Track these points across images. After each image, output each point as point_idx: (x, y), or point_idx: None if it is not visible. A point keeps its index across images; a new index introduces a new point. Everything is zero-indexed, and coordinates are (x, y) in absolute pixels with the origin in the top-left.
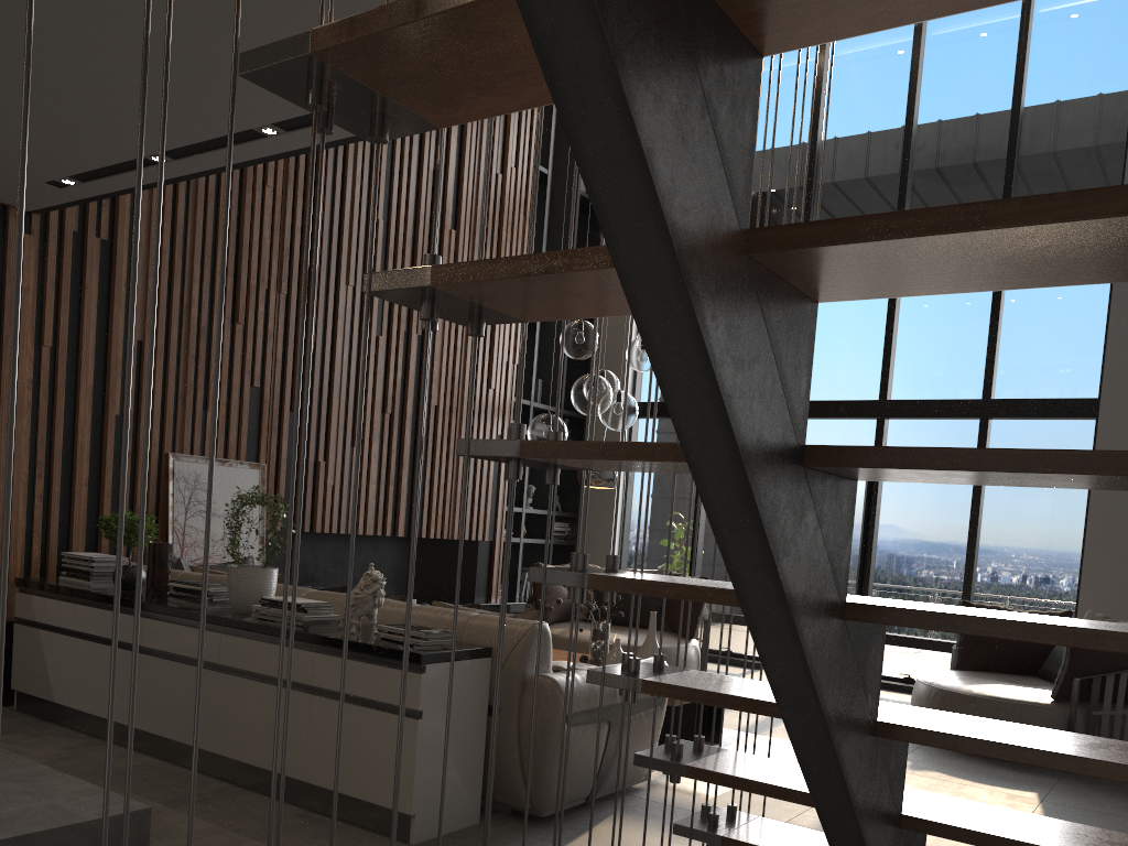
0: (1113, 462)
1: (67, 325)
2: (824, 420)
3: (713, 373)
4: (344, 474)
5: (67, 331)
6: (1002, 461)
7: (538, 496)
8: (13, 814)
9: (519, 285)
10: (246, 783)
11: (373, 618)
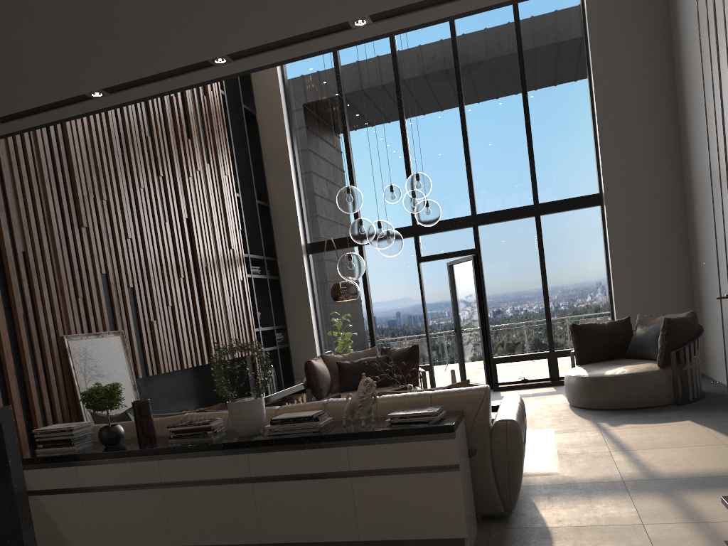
0: None
1: None
2: (438, 233)
3: None
4: (167, 327)
5: None
6: None
7: (260, 318)
8: None
9: None
10: None
11: (371, 412)
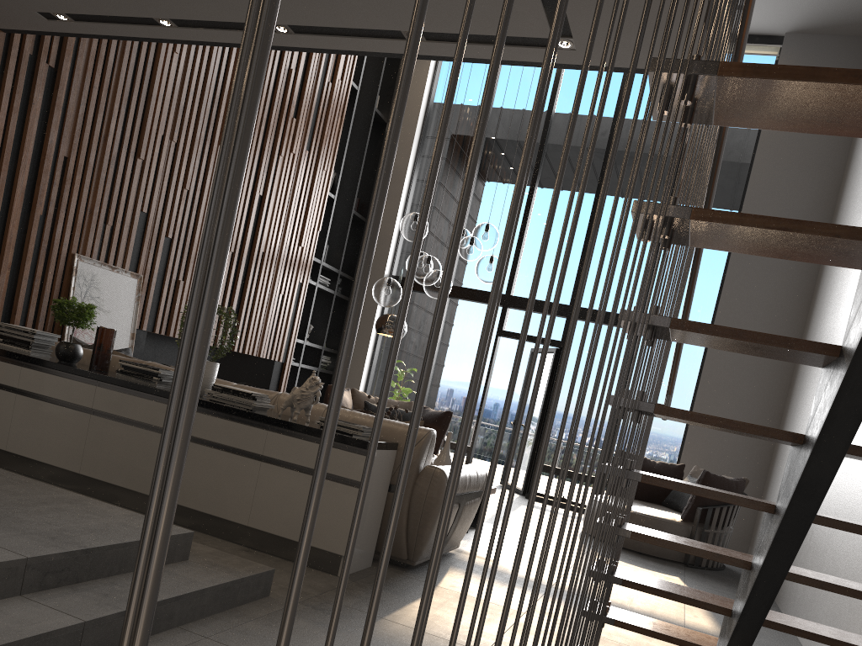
0: None
1: (14, 132)
2: None
3: None
4: None
5: (13, 136)
6: None
7: (312, 333)
8: (100, 527)
9: (747, 231)
10: (187, 524)
11: (309, 411)
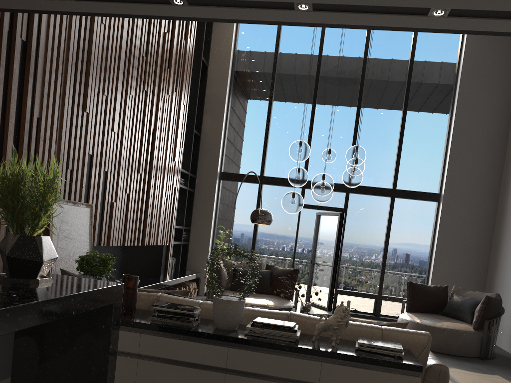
0: None
1: (1, 101)
2: None
3: None
4: (121, 209)
5: (1, 105)
6: None
7: None
8: None
9: None
10: None
11: (339, 334)
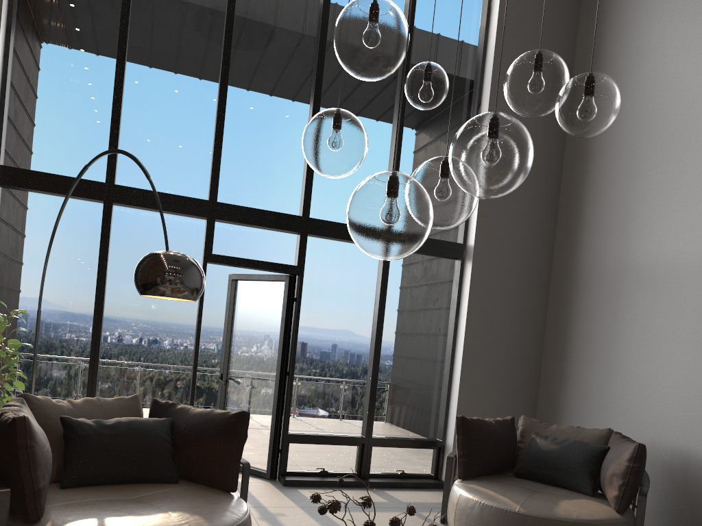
0: None
1: None
2: (244, 227)
3: None
4: None
5: None
6: None
7: None
8: None
9: None
10: None
11: None
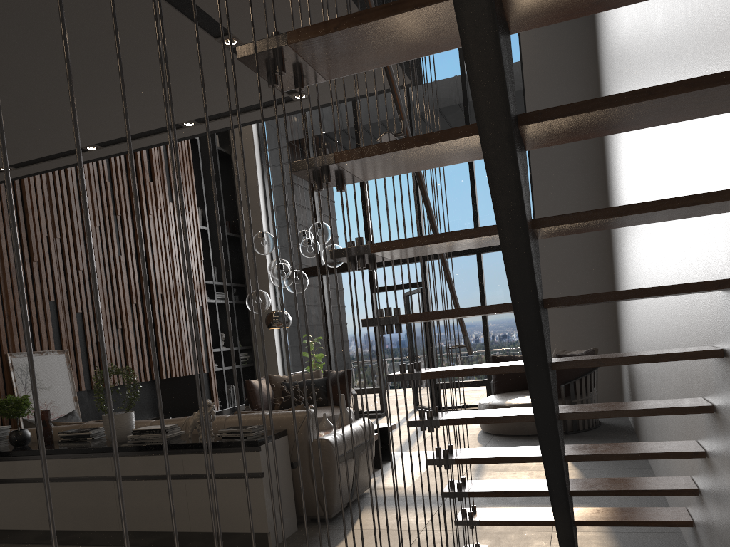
0: (669, 289)
1: None
2: (390, 266)
3: (534, 279)
4: (115, 347)
5: None
6: (627, 294)
7: (226, 339)
8: None
9: (414, 248)
10: (147, 543)
11: (211, 427)
